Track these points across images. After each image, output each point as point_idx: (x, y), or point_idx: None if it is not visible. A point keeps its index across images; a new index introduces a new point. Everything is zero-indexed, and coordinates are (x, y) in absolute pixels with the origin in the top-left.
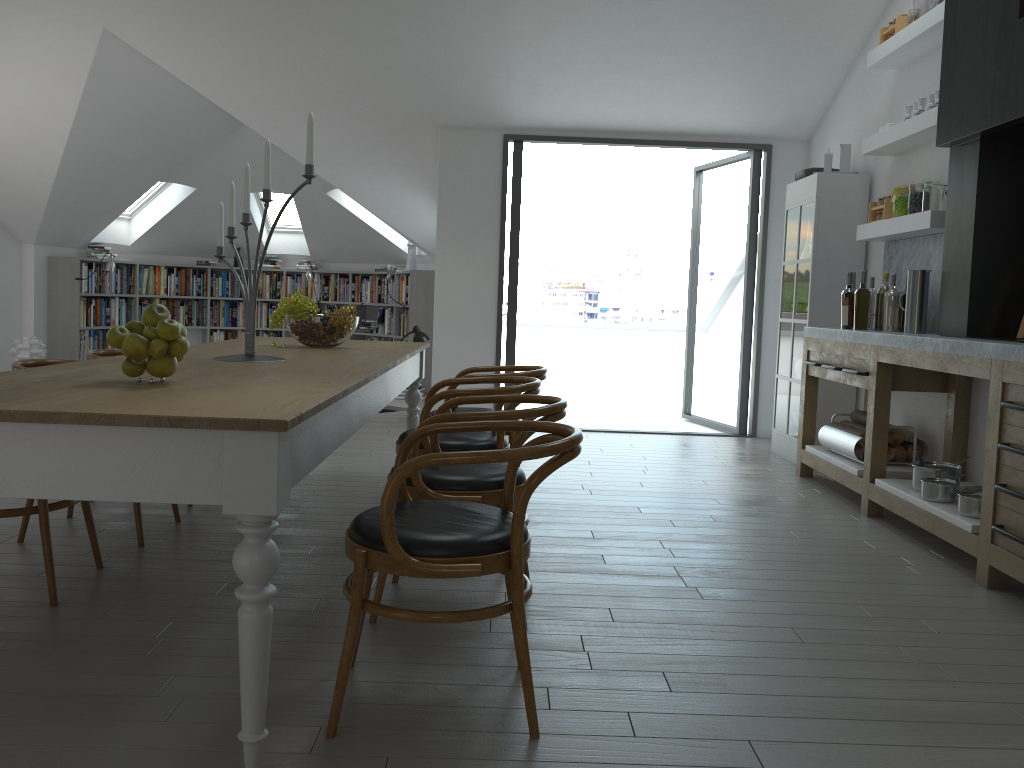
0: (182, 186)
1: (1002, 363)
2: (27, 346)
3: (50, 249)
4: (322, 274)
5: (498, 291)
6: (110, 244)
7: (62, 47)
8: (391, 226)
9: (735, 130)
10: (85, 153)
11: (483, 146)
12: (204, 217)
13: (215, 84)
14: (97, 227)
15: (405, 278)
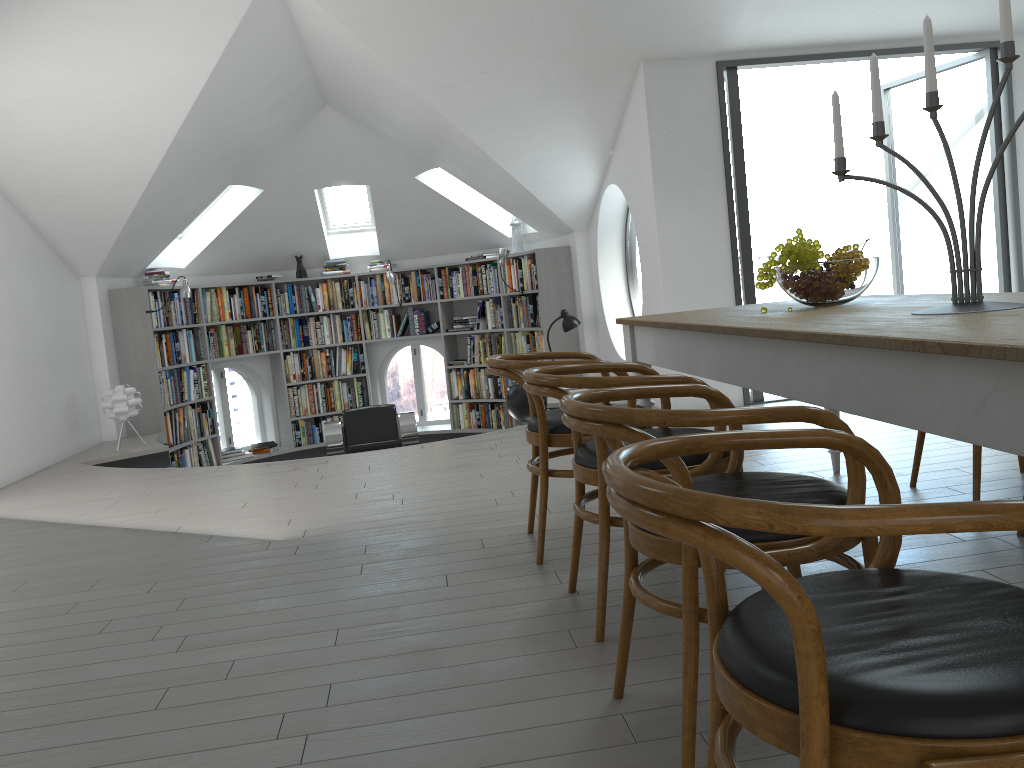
0: (244, 190)
1: None
2: (123, 397)
3: (108, 281)
4: (397, 273)
5: (731, 246)
6: (165, 269)
7: (209, 0)
8: (502, 203)
9: (973, 27)
10: (185, 150)
11: (694, 78)
12: (267, 224)
13: (390, 33)
14: (157, 249)
15: (514, 262)
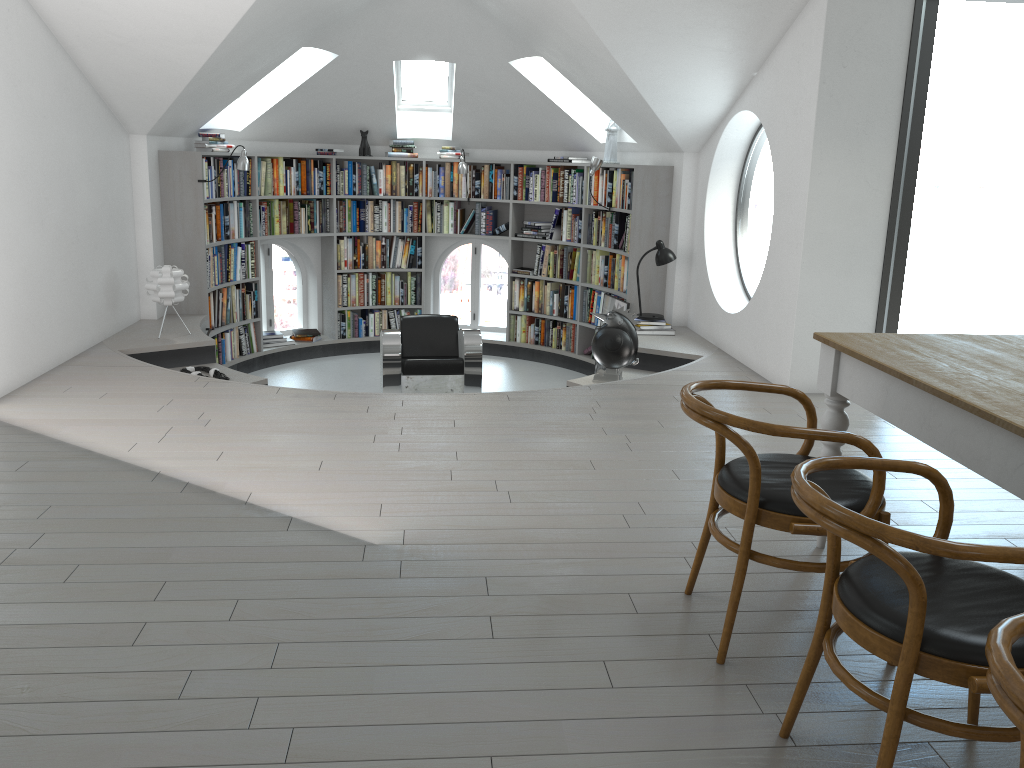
0: (316, 52)
1: None
2: (170, 280)
3: (159, 141)
4: (468, 164)
5: (890, 212)
6: (219, 130)
7: None
8: (604, 107)
9: None
10: (267, 9)
11: (887, 4)
12: (335, 93)
13: None
14: (215, 109)
15: (605, 173)
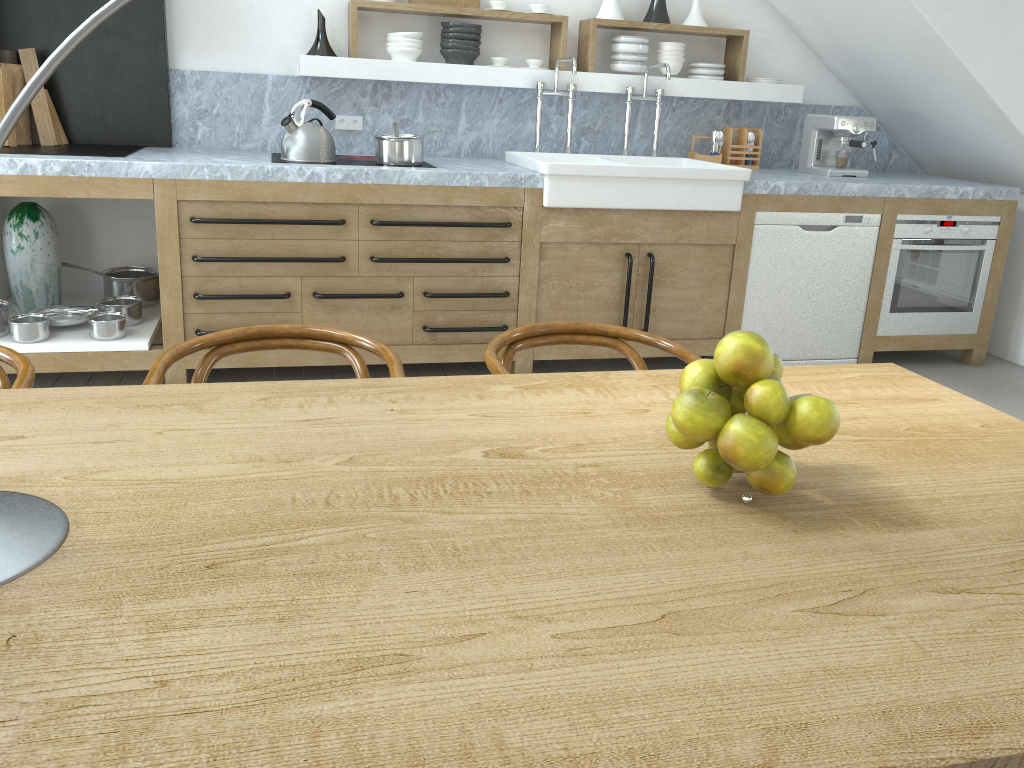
0: None
1: (174, 182)
2: None
3: None
4: None
5: None
6: None
7: None
8: None
9: None
10: None
11: None
12: None
13: None
14: None
15: None
